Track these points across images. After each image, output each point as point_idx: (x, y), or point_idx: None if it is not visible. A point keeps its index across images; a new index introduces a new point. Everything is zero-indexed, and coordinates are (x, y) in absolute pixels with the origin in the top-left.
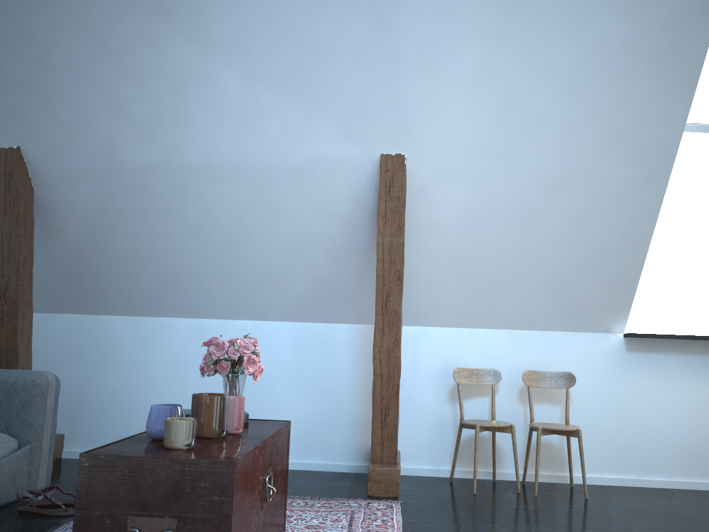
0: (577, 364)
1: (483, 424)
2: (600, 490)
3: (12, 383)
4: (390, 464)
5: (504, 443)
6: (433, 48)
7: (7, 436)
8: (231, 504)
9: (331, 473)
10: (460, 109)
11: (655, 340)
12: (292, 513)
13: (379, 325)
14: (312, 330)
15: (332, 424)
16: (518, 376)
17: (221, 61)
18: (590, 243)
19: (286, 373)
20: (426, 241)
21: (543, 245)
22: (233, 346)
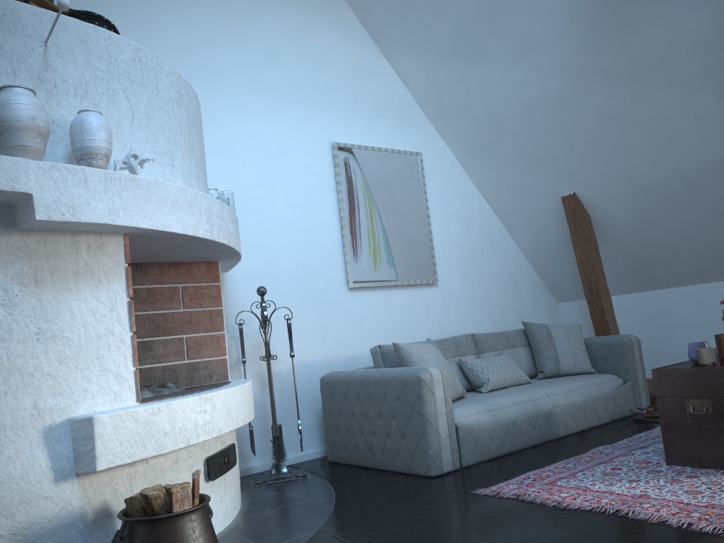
0: None
1: None
2: None
3: (609, 344)
4: None
5: None
6: None
7: (615, 376)
8: None
9: None
10: None
11: None
12: None
13: None
14: None
15: None
16: None
17: (694, 92)
18: None
19: None
20: None
21: None
22: None
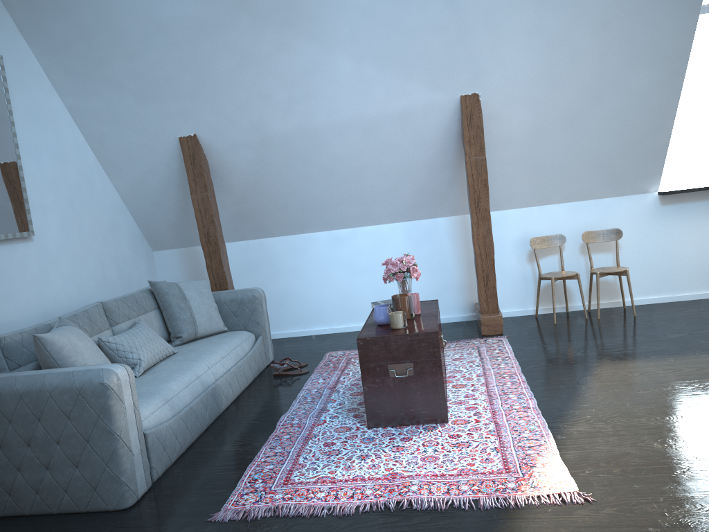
0: (622, 220)
1: (556, 276)
2: (645, 308)
3: (241, 299)
4: (494, 313)
5: (572, 285)
6: (494, 16)
7: (249, 332)
8: (439, 352)
9: (449, 324)
10: (518, 54)
11: (683, 193)
12: None
13: (474, 221)
14: (419, 226)
15: (444, 290)
16: (579, 236)
17: (337, 52)
18: (626, 132)
19: None
20: (500, 150)
21: (590, 139)
22: (401, 262)
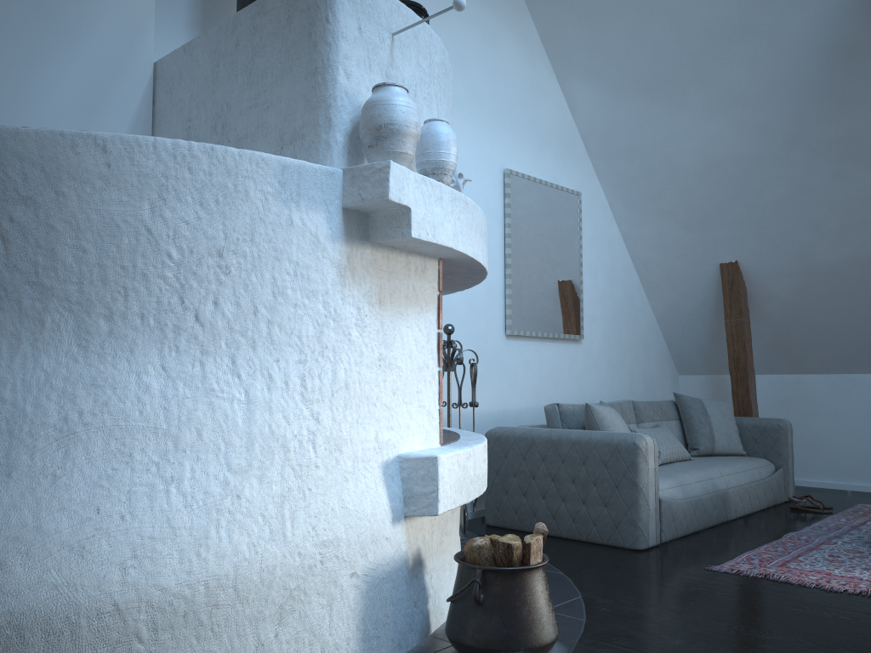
0: None
1: None
2: None
3: (763, 426)
4: None
5: None
6: None
7: (768, 461)
8: None
9: None
10: None
11: None
12: None
13: None
14: None
15: None
16: None
17: None
18: None
19: None
20: None
21: None
22: None
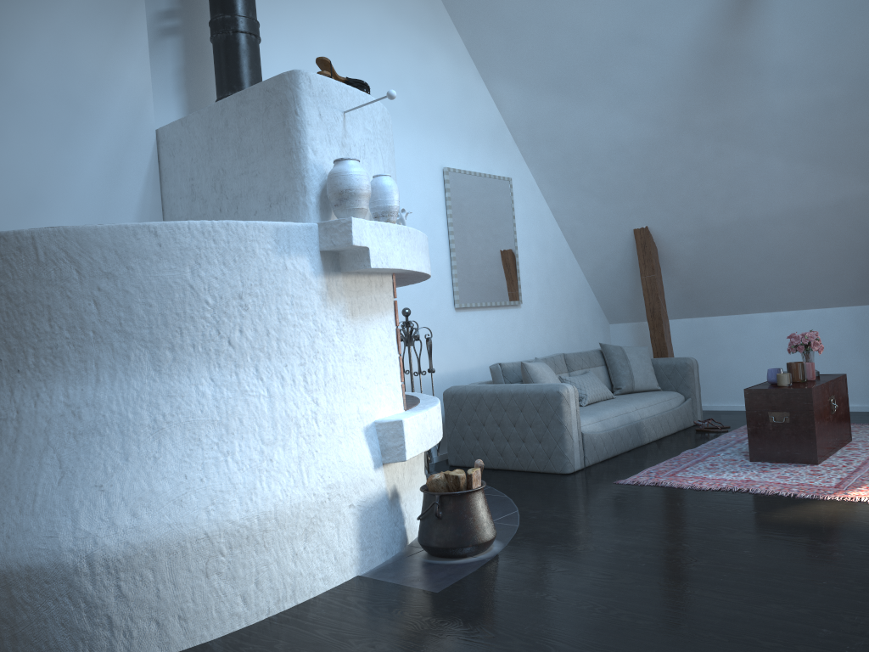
0: None
1: None
2: None
3: (674, 365)
4: None
5: None
6: None
7: (678, 393)
8: (812, 405)
9: None
10: None
11: None
12: (859, 430)
13: None
14: (868, 311)
15: None
16: None
17: (769, 155)
18: None
19: (851, 344)
20: None
21: None
22: (804, 337)
